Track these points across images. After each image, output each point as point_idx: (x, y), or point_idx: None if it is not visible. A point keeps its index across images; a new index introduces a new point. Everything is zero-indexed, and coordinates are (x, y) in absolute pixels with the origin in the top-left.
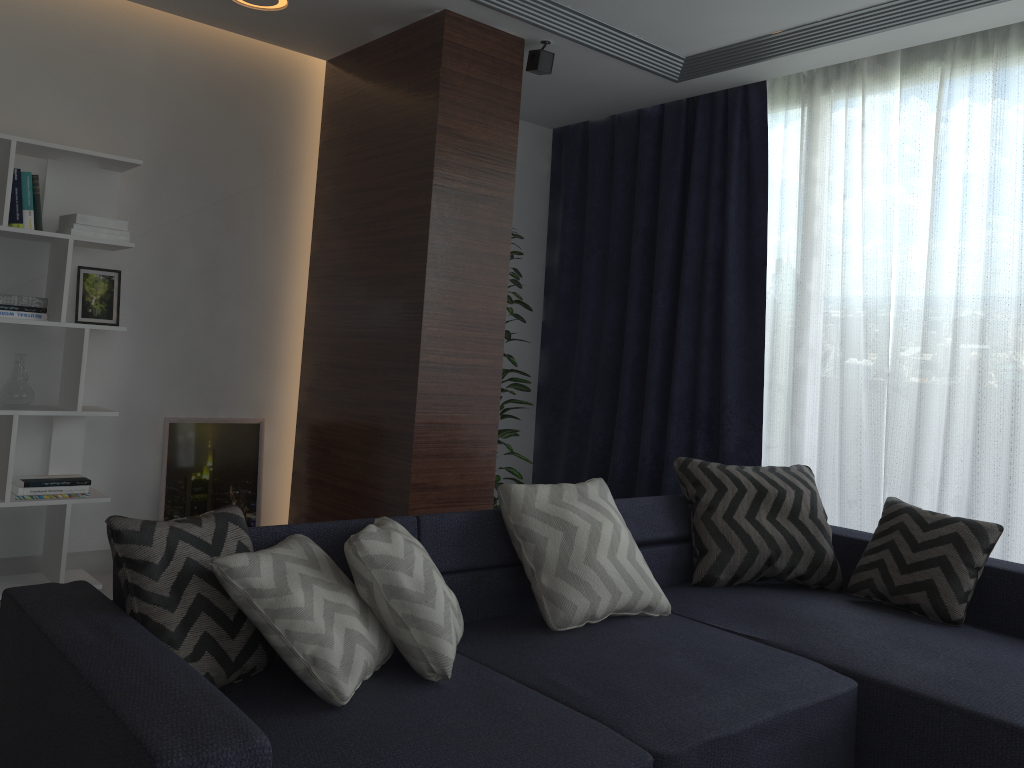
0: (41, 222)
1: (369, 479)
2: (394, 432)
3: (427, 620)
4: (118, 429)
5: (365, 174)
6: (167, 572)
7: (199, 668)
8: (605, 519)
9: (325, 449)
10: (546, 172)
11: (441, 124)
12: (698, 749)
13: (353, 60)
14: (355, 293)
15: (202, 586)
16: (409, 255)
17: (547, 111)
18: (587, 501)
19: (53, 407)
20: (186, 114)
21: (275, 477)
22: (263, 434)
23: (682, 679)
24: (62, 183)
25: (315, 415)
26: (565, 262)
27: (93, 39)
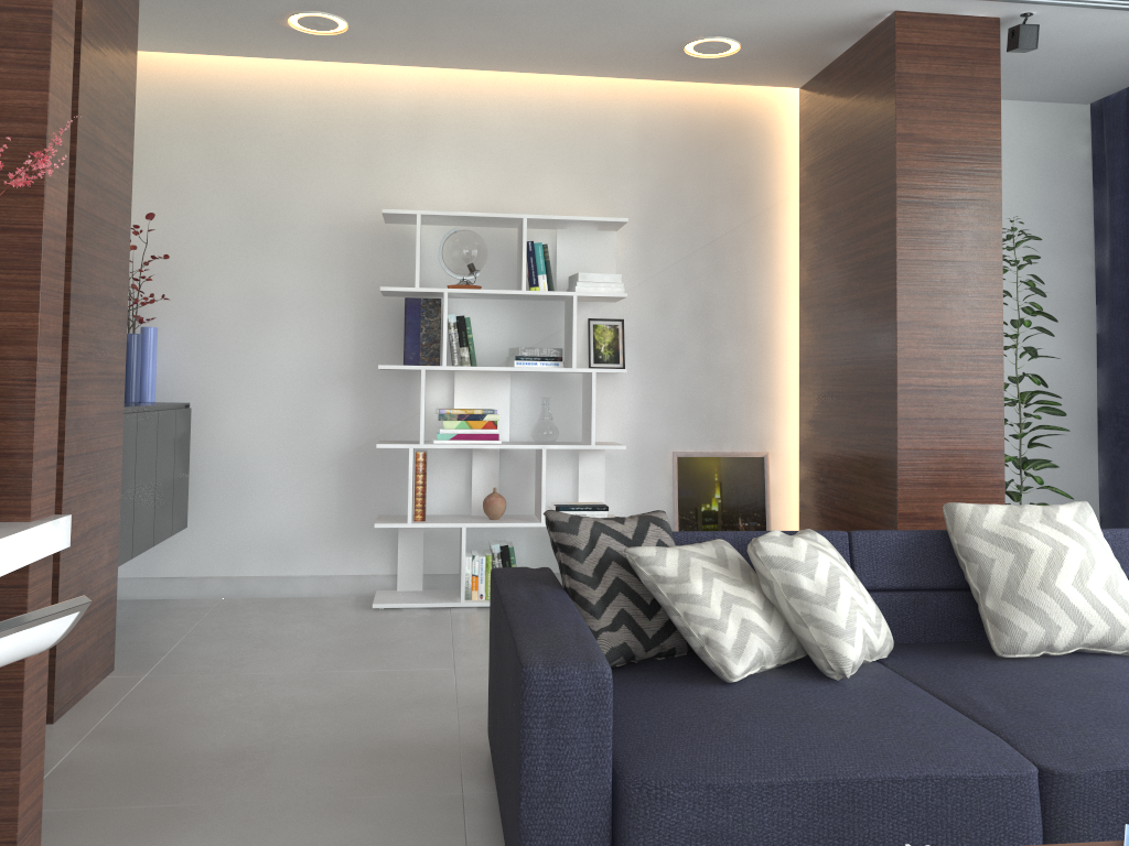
0: (552, 284)
1: (862, 510)
2: (880, 460)
3: (825, 621)
4: (633, 463)
5: (838, 197)
6: (590, 557)
7: (617, 637)
8: (1074, 544)
9: (823, 481)
10: (1085, 156)
11: (900, 132)
12: (1106, 776)
13: (820, 82)
14: (837, 320)
15: (620, 572)
16: (880, 274)
17: (1071, 86)
18: (1052, 524)
19: (575, 443)
20: (669, 168)
21: (784, 511)
22: (767, 468)
23: (1127, 713)
24: (569, 248)
25: (813, 447)
26: (1117, 260)
27: (584, 118)
